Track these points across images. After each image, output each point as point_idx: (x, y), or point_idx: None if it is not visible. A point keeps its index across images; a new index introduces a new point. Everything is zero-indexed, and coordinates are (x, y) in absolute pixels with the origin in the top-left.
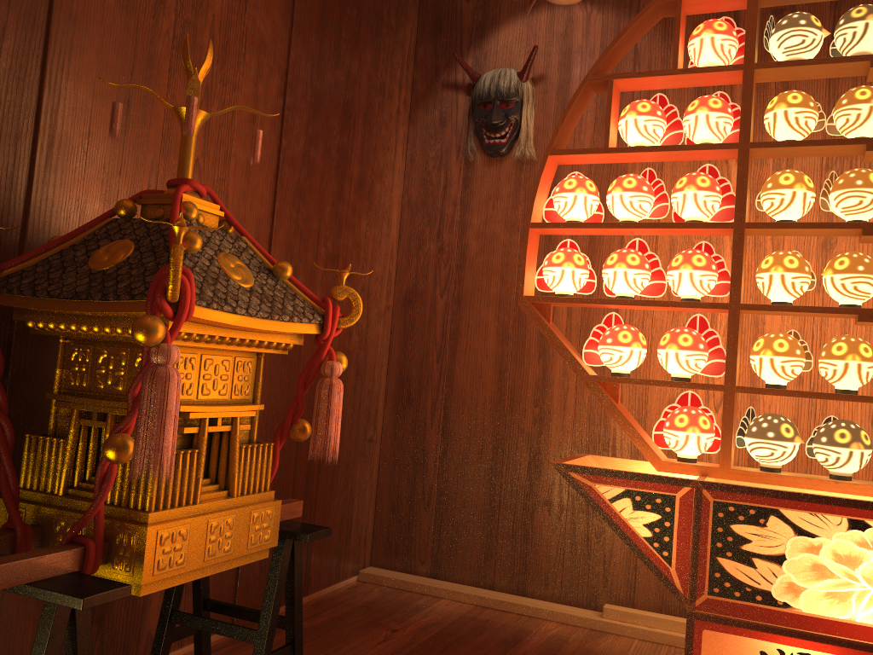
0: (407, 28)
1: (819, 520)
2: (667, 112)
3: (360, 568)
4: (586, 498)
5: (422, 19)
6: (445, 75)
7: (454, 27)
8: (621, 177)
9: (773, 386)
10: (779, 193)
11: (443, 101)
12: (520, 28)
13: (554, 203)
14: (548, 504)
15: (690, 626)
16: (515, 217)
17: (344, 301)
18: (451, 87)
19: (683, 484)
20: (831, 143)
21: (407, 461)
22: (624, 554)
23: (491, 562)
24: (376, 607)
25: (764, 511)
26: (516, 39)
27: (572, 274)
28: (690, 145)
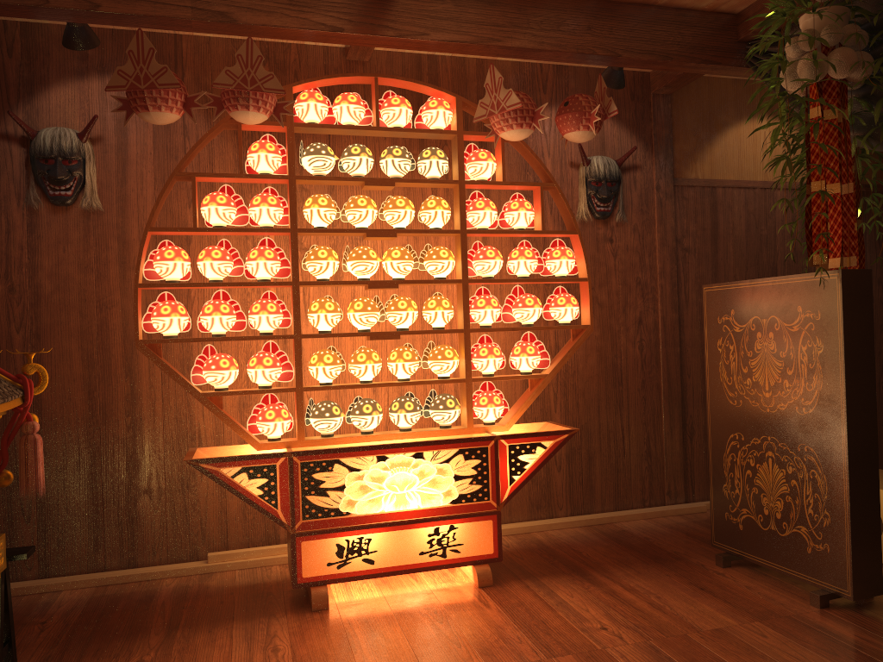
0: None
1: (362, 460)
2: (234, 199)
3: None
4: (215, 479)
5: None
6: None
7: None
8: (209, 249)
9: (325, 384)
10: (319, 262)
11: None
12: (72, 91)
13: (156, 267)
14: (149, 491)
15: (294, 542)
16: (88, 259)
17: None
18: (2, 137)
19: (280, 456)
20: (347, 231)
21: None
22: (217, 514)
23: (101, 549)
24: None
25: (331, 462)
26: (69, 101)
27: (179, 321)
28: (258, 228)
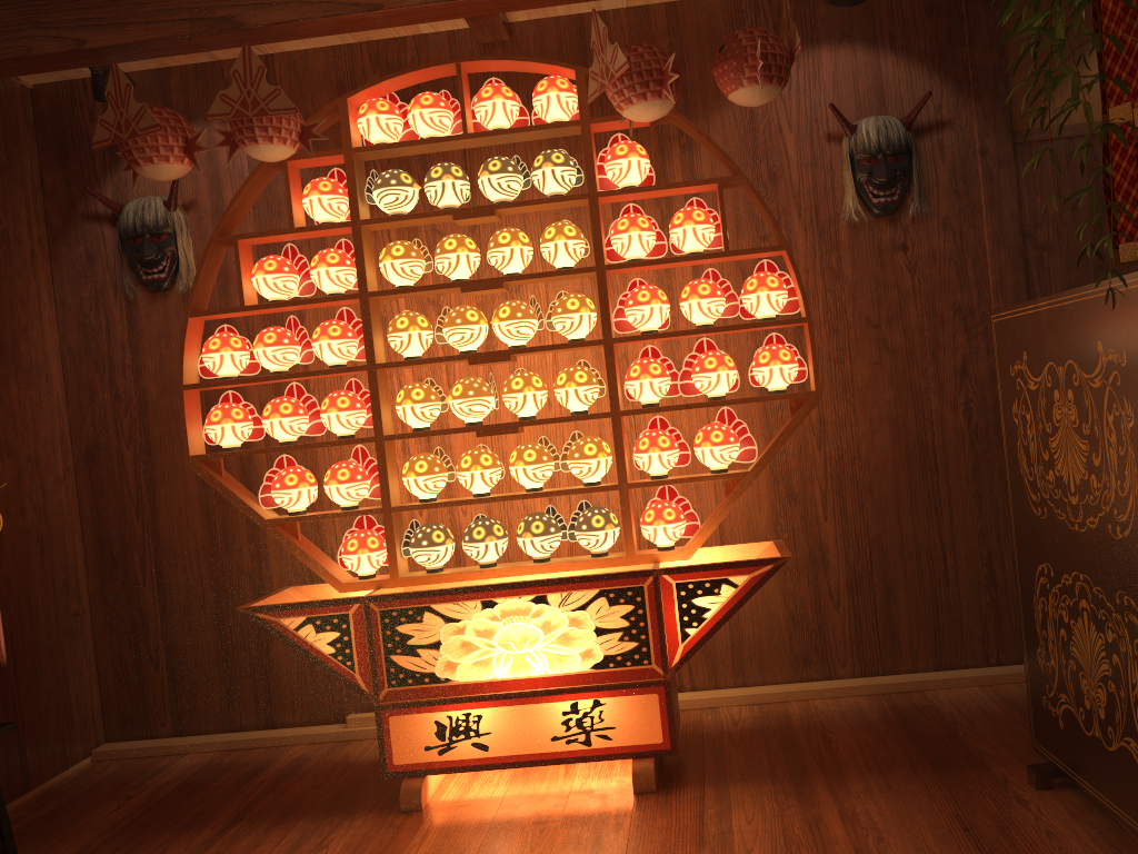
0: (24, 158)
1: (461, 607)
2: (299, 261)
3: (93, 748)
4: (275, 632)
5: (42, 142)
6: (83, 205)
7: (83, 151)
8: (262, 332)
9: (424, 501)
10: (398, 336)
11: (87, 235)
12: None
13: (204, 362)
14: None
15: (379, 716)
16: None
17: (8, 479)
18: (93, 218)
19: (353, 602)
20: (433, 288)
21: (126, 626)
22: None
23: (235, 705)
24: (111, 781)
25: (419, 609)
26: None
27: (233, 429)
28: (318, 298)
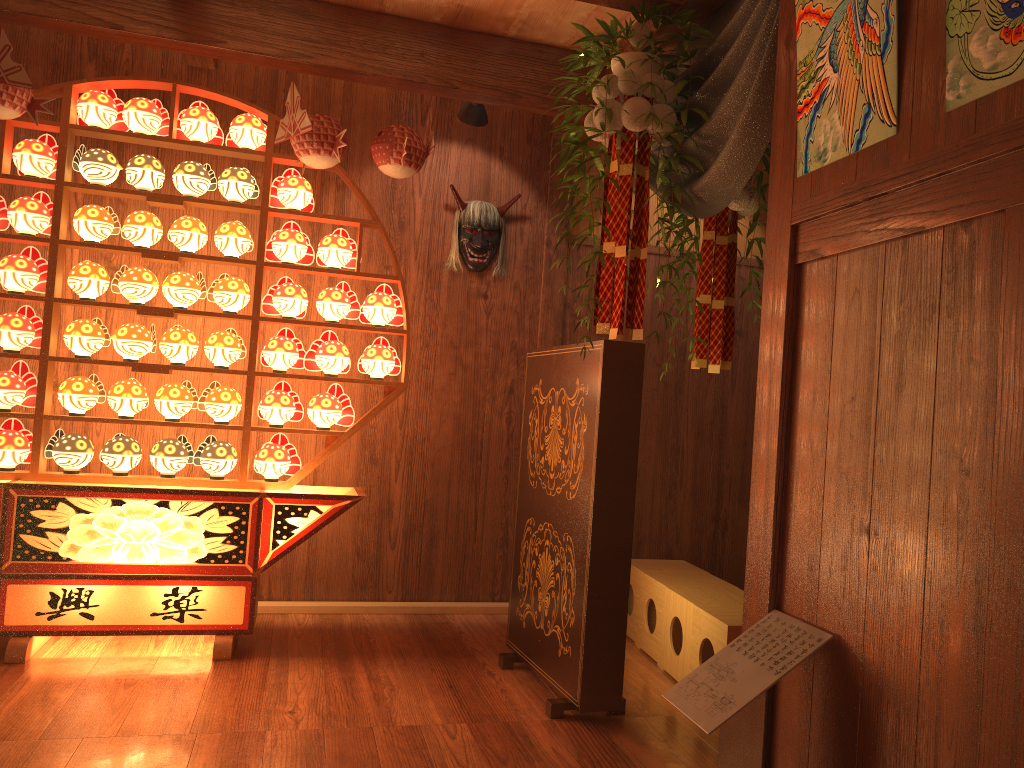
0: None
1: (93, 502)
2: None
3: None
4: None
5: None
6: None
7: None
8: None
9: (74, 414)
10: (79, 279)
11: None
12: None
13: None
14: None
15: None
16: None
17: None
18: None
19: None
20: (118, 249)
21: None
22: None
23: None
24: None
25: (55, 499)
26: None
27: None
28: (12, 234)
